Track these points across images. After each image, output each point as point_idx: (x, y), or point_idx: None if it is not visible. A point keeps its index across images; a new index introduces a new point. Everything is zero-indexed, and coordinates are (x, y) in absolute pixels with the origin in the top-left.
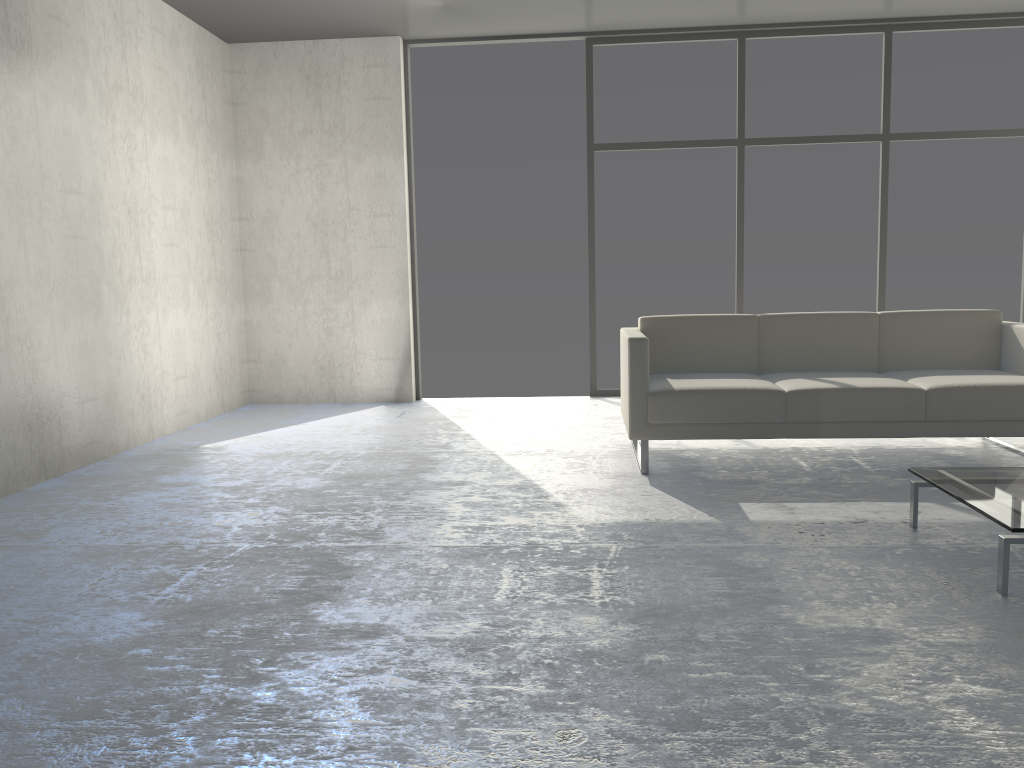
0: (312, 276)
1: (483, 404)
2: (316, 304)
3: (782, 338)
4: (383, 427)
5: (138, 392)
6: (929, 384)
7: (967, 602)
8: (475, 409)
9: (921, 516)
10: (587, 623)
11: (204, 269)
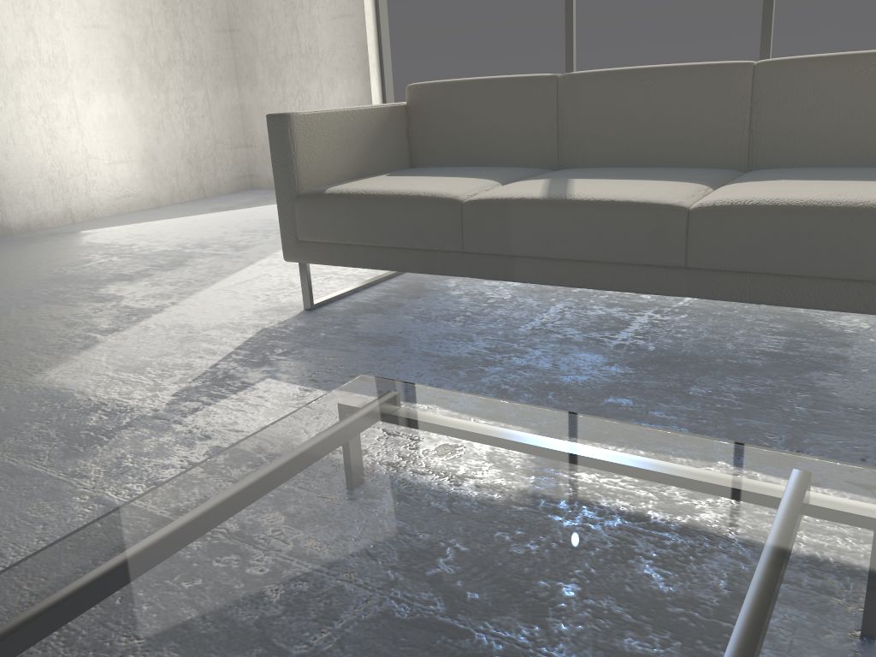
0: (286, 55)
1: None
2: (292, 85)
3: (590, 112)
4: (267, 220)
5: (43, 176)
6: (711, 197)
7: None
8: None
9: None
10: None
11: (160, 52)
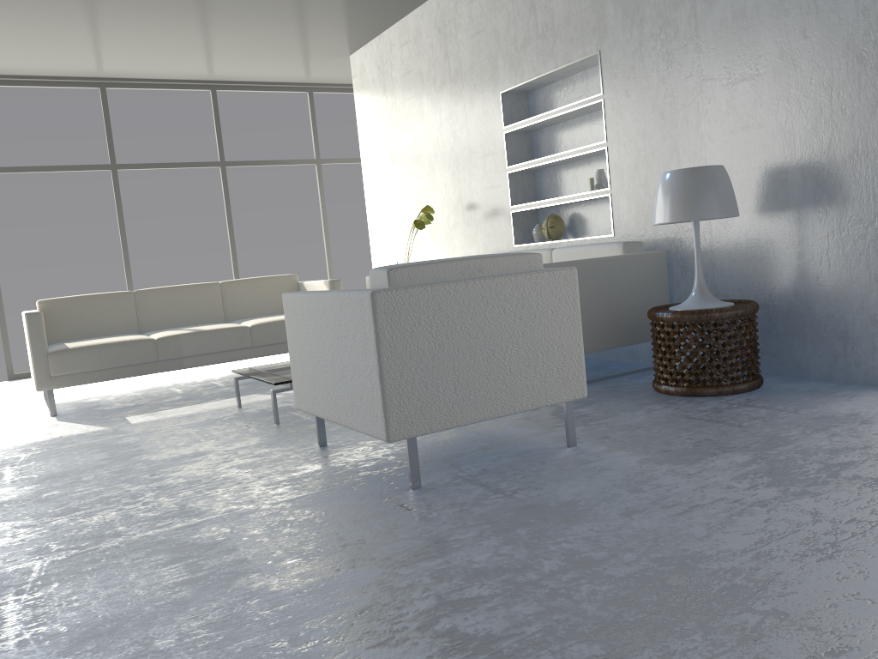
0: None
1: None
2: None
3: (154, 306)
4: None
5: None
6: (252, 323)
7: (256, 430)
8: None
9: (246, 401)
10: (0, 491)
11: None
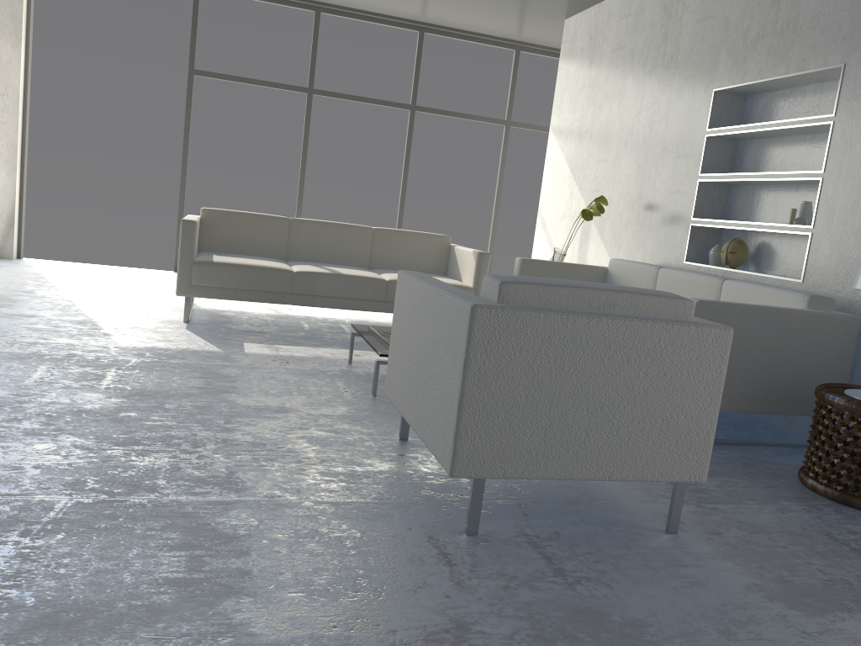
0: None
1: (78, 267)
2: None
3: (305, 237)
4: None
5: None
6: (391, 277)
7: (350, 397)
8: (69, 270)
9: (359, 357)
10: (89, 397)
11: None
